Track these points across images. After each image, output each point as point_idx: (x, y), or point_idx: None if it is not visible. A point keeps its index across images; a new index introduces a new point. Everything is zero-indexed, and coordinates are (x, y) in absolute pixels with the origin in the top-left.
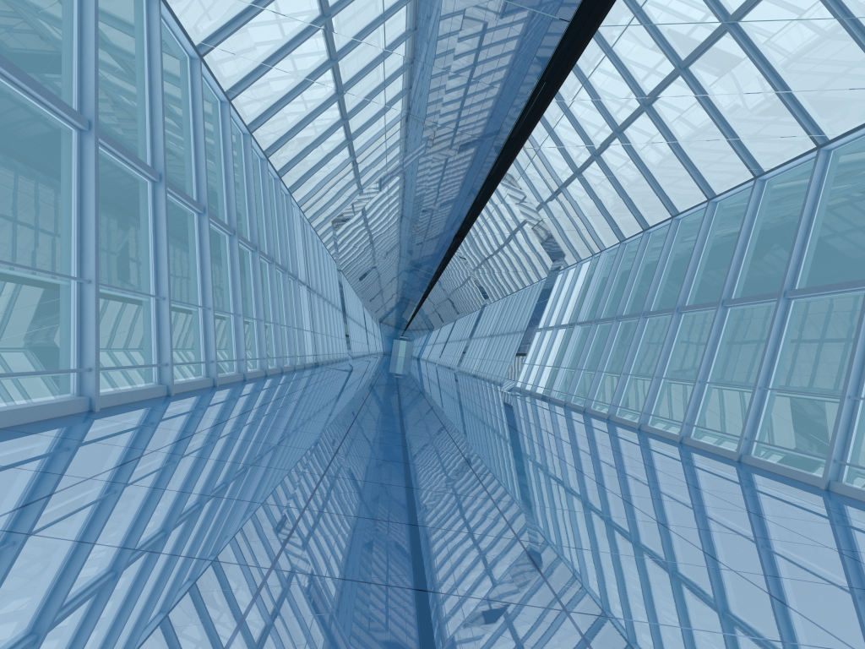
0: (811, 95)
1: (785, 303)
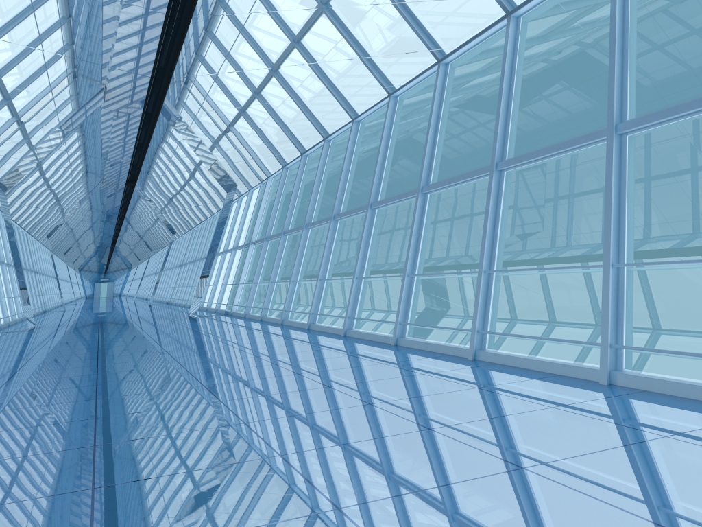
0: (438, 6)
1: (423, 198)
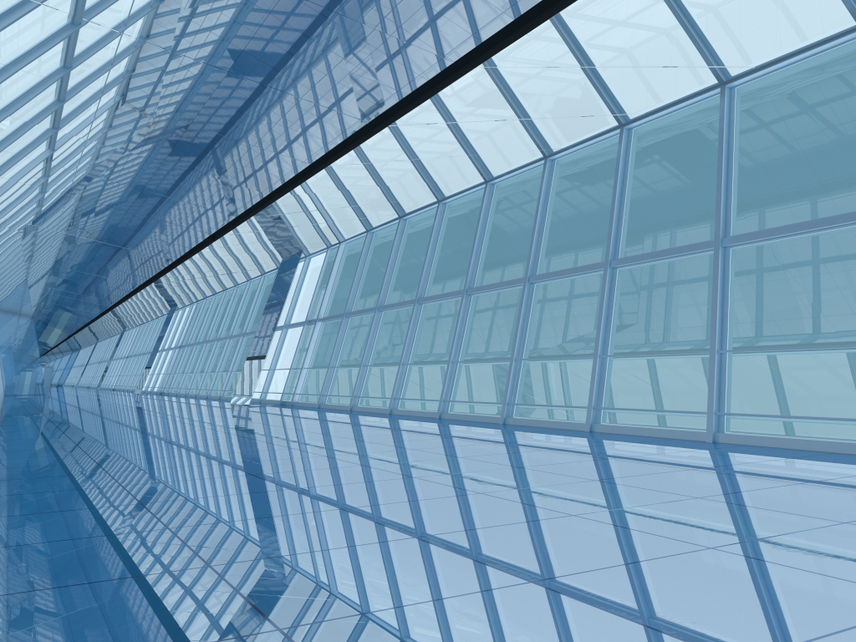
0: (675, 72)
1: (611, 273)
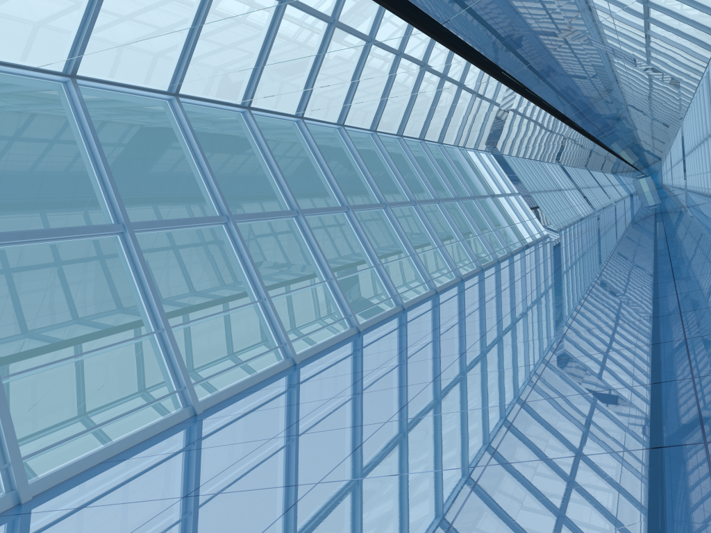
0: None
1: None
